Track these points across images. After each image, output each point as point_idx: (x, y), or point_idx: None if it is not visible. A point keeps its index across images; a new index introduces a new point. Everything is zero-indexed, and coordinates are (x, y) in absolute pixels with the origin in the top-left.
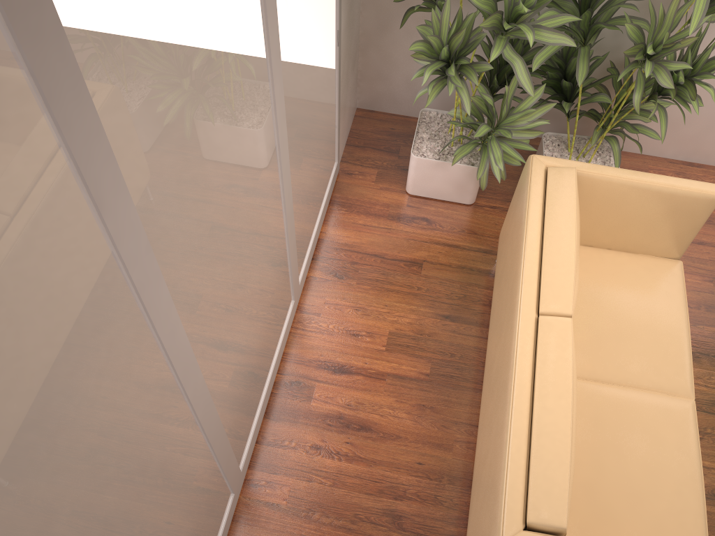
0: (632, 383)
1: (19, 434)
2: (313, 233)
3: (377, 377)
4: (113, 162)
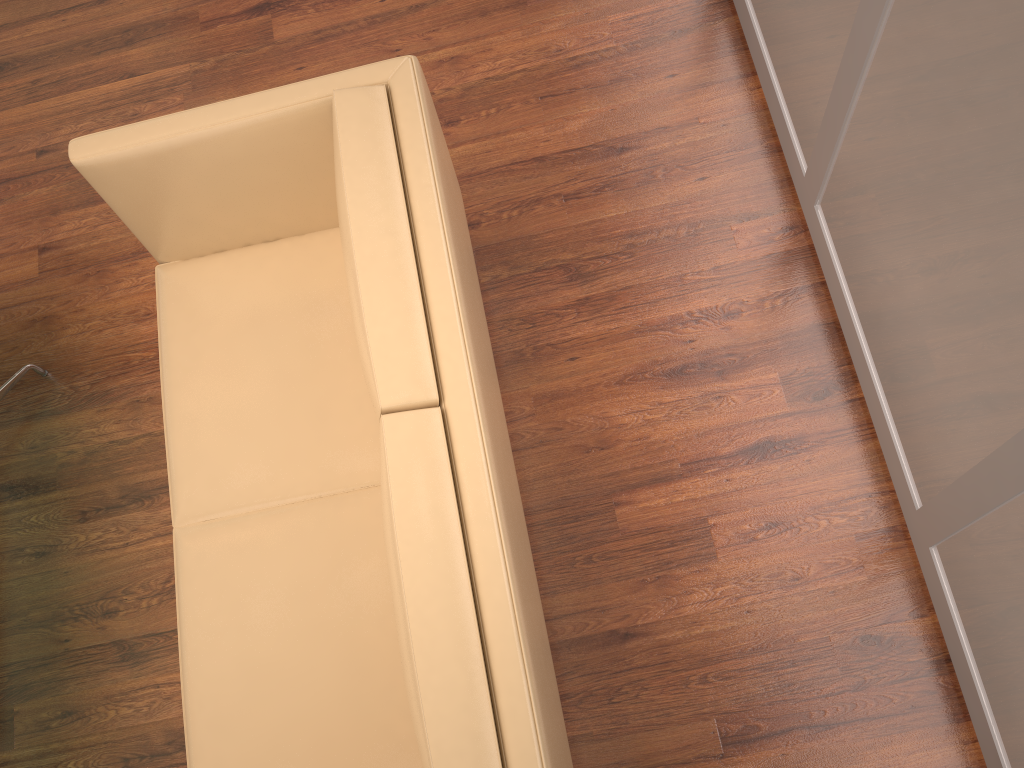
0: (273, 512)
1: None
2: (980, 678)
3: (696, 464)
4: None
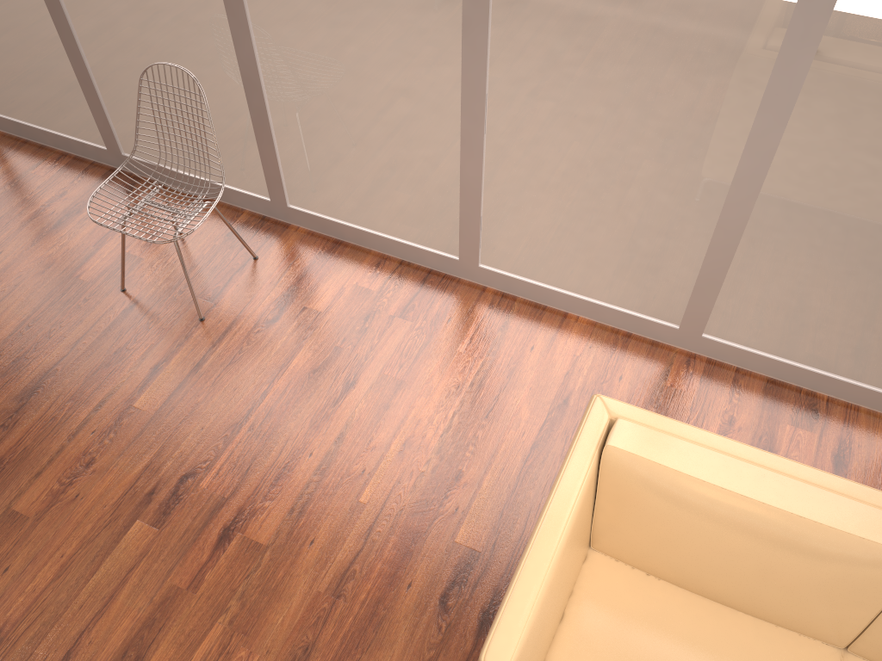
0: None
1: None
2: None
3: None
4: None
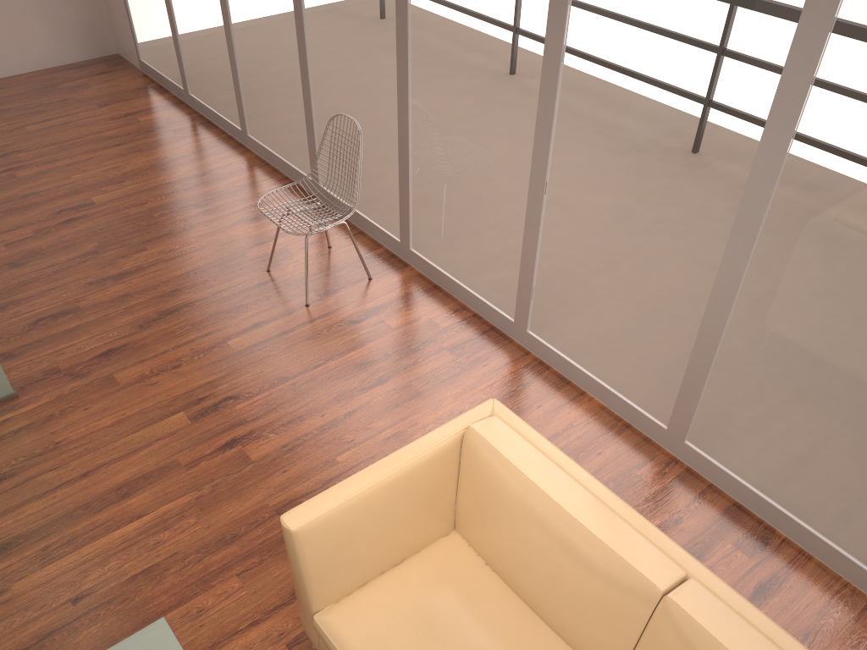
0: None
1: (686, 16)
2: None
3: None
4: (835, 0)
